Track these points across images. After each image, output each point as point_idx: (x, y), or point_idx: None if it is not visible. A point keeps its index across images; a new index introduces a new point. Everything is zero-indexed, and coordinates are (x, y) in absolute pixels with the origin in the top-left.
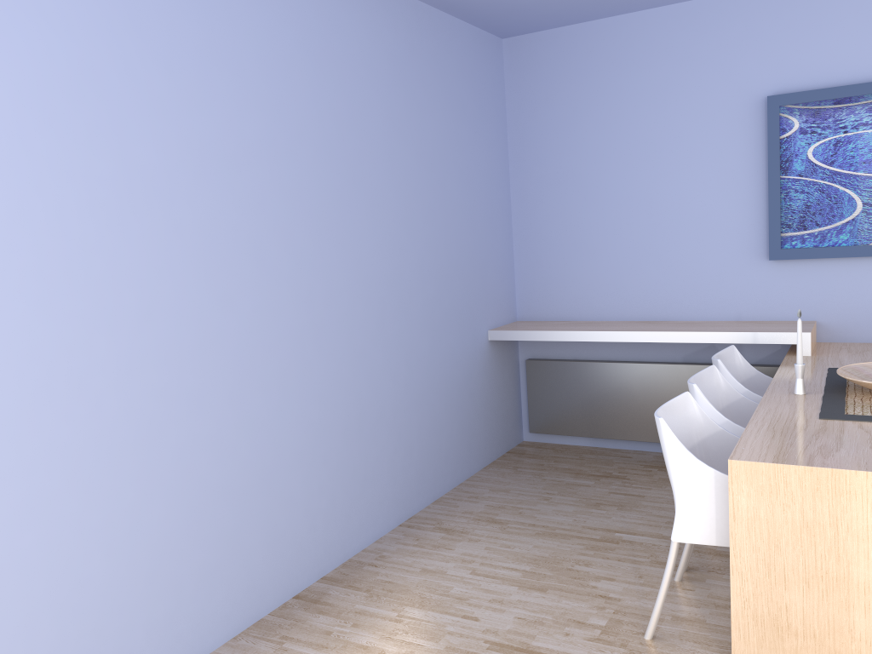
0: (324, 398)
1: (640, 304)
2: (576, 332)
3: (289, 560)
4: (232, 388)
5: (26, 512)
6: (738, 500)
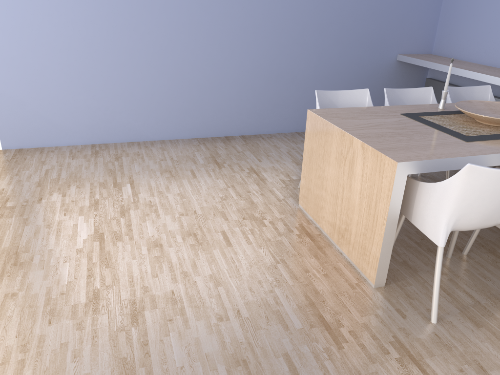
0: (255, 61)
1: (491, 55)
2: (432, 63)
3: (225, 122)
4: (203, 45)
5: (115, 65)
6: (307, 128)
